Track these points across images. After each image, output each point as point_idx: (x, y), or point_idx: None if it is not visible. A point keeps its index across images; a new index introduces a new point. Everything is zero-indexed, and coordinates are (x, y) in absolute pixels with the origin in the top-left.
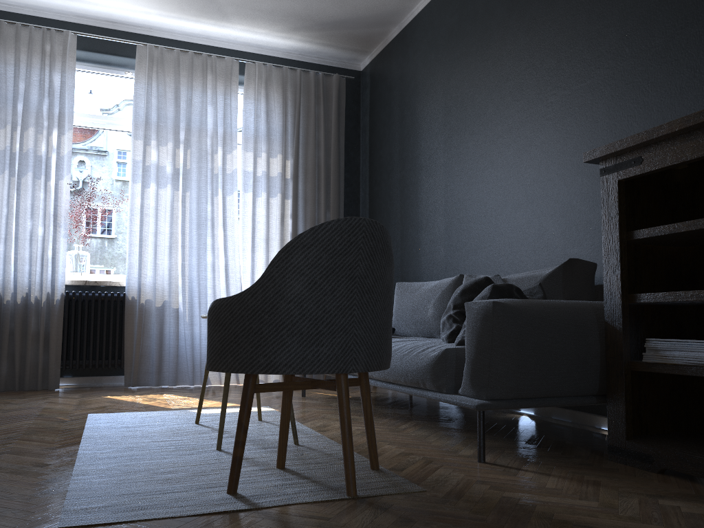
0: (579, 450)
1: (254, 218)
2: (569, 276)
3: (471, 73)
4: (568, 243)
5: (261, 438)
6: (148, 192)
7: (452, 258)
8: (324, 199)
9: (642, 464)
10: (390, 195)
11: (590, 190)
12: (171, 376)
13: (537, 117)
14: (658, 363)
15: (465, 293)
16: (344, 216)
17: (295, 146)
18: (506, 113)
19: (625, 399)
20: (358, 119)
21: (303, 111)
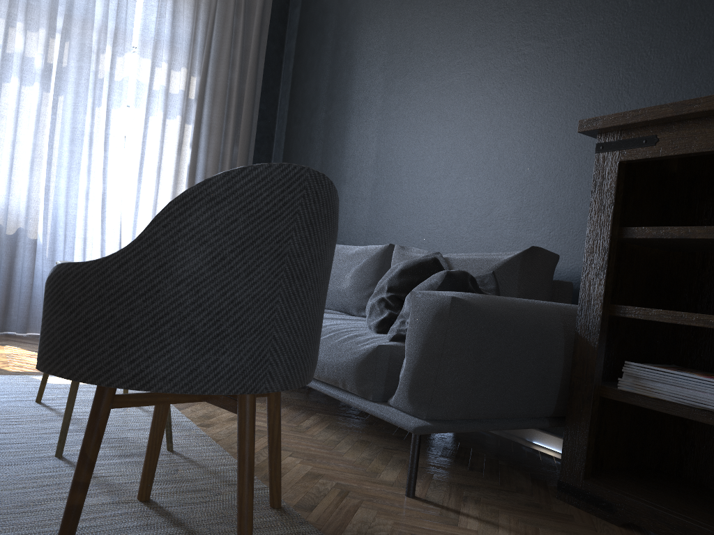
0: (518, 478)
1: (144, 141)
2: (528, 267)
3: (428, 5)
4: (521, 225)
5: (123, 435)
6: (8, 88)
7: (377, 221)
8: (232, 130)
9: (600, 512)
10: (311, 137)
11: (558, 167)
12: (20, 321)
13: (503, 69)
14: (639, 394)
15: (404, 274)
16: (253, 154)
17: (205, 61)
18: (465, 60)
19: (589, 431)
20: (282, 43)
21: (218, 19)
